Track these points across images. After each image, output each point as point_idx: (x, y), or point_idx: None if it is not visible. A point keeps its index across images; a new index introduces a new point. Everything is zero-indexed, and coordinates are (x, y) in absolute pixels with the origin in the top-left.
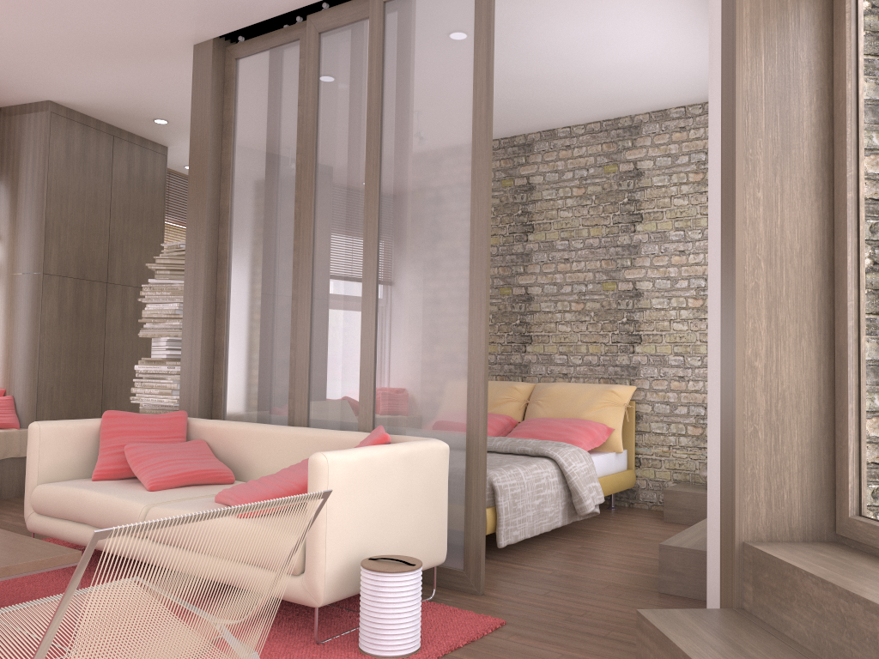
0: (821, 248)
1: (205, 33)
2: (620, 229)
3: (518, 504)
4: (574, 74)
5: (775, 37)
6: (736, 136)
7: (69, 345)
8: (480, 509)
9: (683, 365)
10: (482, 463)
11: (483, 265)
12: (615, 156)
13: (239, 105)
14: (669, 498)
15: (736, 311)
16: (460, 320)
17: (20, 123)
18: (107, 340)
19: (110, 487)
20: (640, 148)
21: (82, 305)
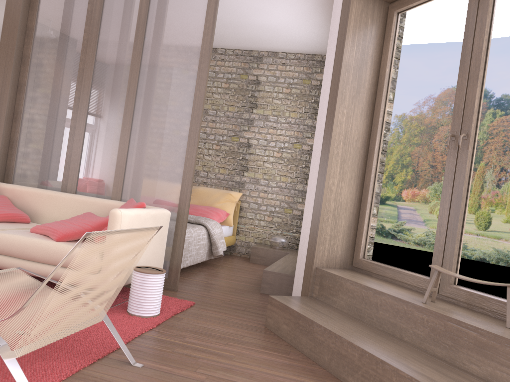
0: (365, 140)
1: None
2: (244, 110)
3: (190, 247)
4: (239, 23)
5: (361, 40)
6: (340, 82)
7: None
8: (181, 247)
9: (267, 185)
10: (185, 223)
11: (199, 120)
12: (247, 70)
13: None
14: (254, 250)
15: (328, 163)
16: (181, 147)
17: None
18: None
19: None
20: (261, 69)
21: None
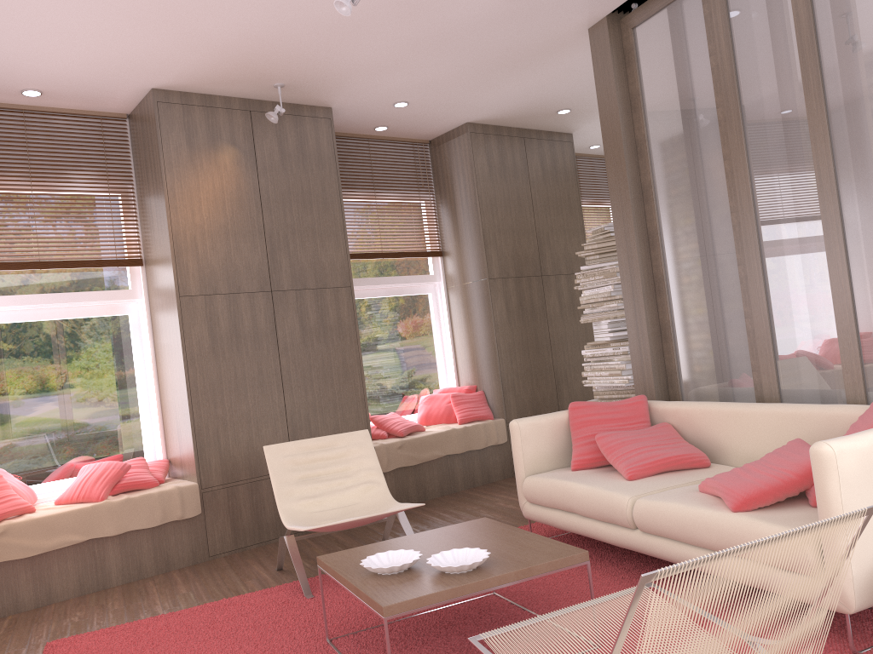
0: None
1: (598, 14)
2: None
3: None
4: None
5: None
6: None
7: (520, 339)
8: None
9: None
10: None
11: None
12: None
13: (643, 75)
14: None
15: None
16: None
17: (447, 150)
18: (550, 328)
19: (590, 478)
20: None
21: (524, 300)
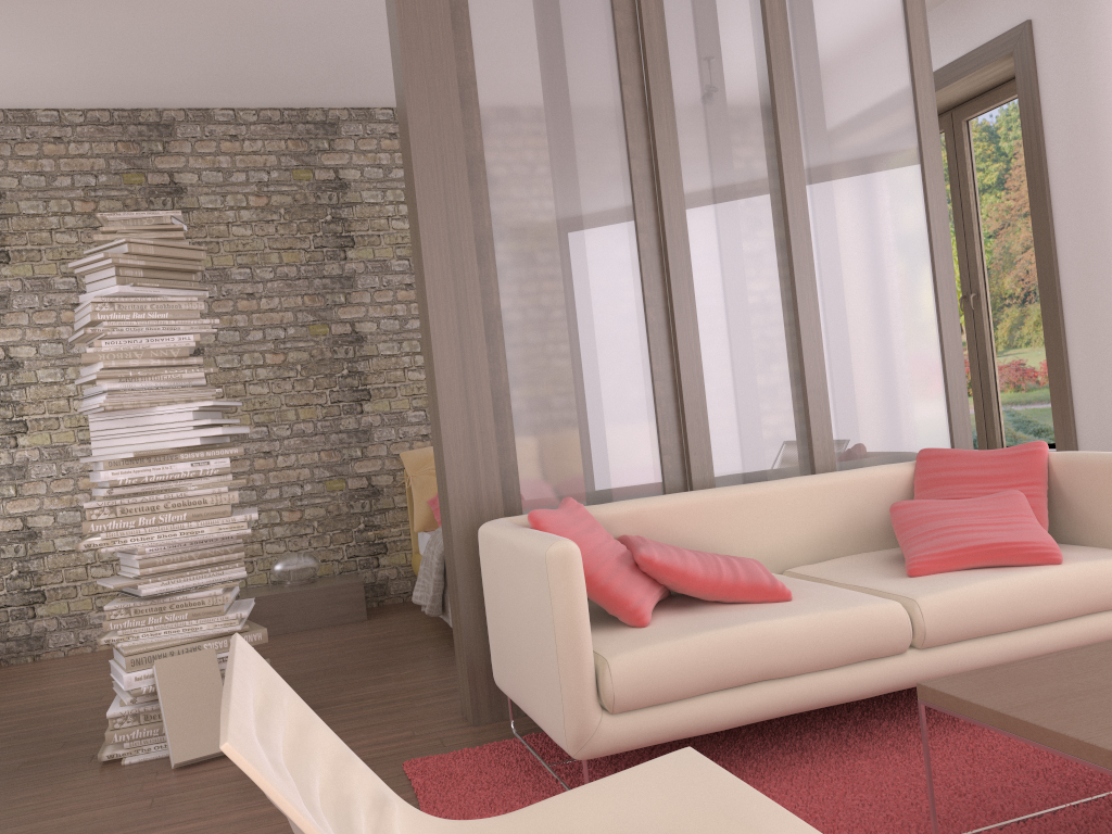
0: None
1: None
2: None
3: None
4: None
5: None
6: None
7: None
8: None
9: None
10: None
11: (949, 256)
12: None
13: None
14: None
15: None
16: (928, 319)
17: None
18: None
19: (734, 616)
20: None
21: None
